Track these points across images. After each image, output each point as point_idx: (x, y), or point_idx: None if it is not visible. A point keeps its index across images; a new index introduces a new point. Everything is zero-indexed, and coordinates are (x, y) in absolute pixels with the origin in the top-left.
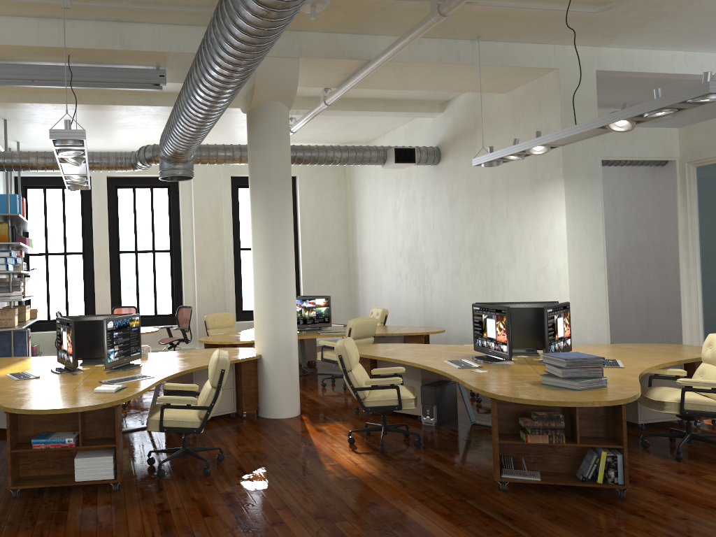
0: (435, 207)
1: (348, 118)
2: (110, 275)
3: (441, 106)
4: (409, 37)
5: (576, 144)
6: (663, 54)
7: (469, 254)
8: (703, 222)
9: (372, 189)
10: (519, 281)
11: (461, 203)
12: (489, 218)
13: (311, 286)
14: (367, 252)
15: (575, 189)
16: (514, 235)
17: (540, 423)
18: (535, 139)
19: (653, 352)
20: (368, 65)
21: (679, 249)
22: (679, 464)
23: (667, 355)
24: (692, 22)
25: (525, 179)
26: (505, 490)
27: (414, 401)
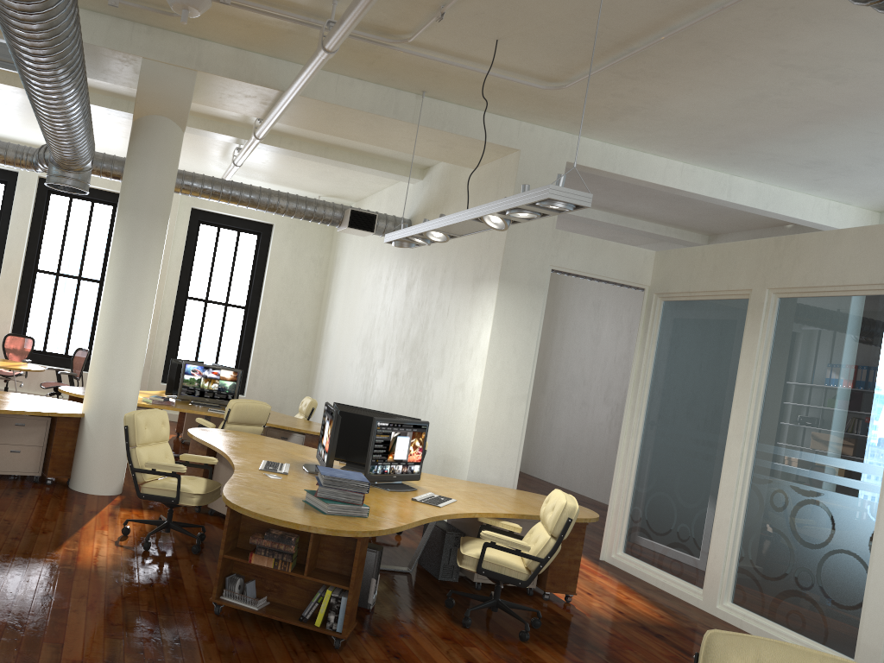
0: (394, 291)
1: (318, 164)
2: (19, 296)
3: (422, 172)
4: (305, 70)
5: (523, 244)
6: (655, 160)
7: (410, 353)
8: (657, 368)
9: (350, 258)
10: (441, 394)
11: (415, 291)
12: (433, 314)
13: (263, 359)
14: (332, 332)
15: (511, 296)
16: (448, 339)
17: (269, 542)
18: (429, 222)
19: (518, 501)
20: (281, 97)
21: (628, 394)
22: (460, 631)
23: (523, 507)
24: (673, 127)
25: (469, 274)
26: (220, 614)
27: (205, 498)
